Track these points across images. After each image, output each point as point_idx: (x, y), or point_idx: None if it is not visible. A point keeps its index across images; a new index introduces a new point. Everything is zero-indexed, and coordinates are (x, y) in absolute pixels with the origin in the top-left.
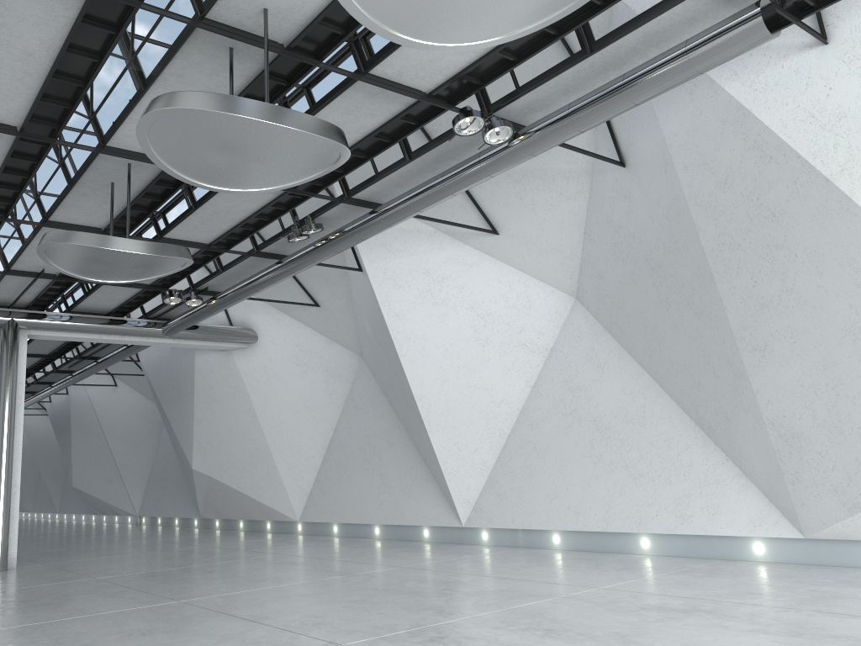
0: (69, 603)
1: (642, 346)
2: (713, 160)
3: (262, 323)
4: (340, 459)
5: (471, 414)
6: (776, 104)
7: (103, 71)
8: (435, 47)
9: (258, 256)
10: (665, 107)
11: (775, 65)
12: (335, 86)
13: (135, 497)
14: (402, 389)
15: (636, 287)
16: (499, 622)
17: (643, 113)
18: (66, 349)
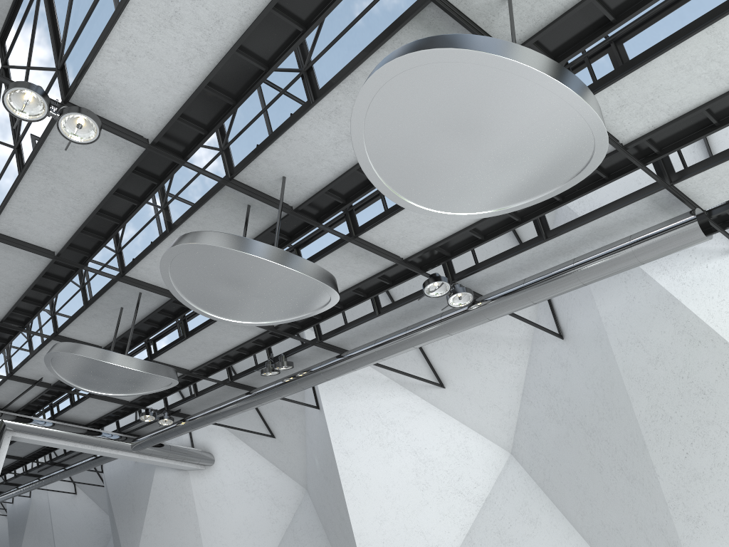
0: None
1: (574, 505)
2: (645, 339)
3: (221, 448)
4: None
5: None
6: (703, 297)
7: (139, 213)
8: (434, 213)
9: (231, 385)
10: (601, 291)
11: (700, 264)
12: (328, 245)
13: None
14: (342, 524)
15: (570, 447)
16: None
17: (581, 295)
18: (40, 454)
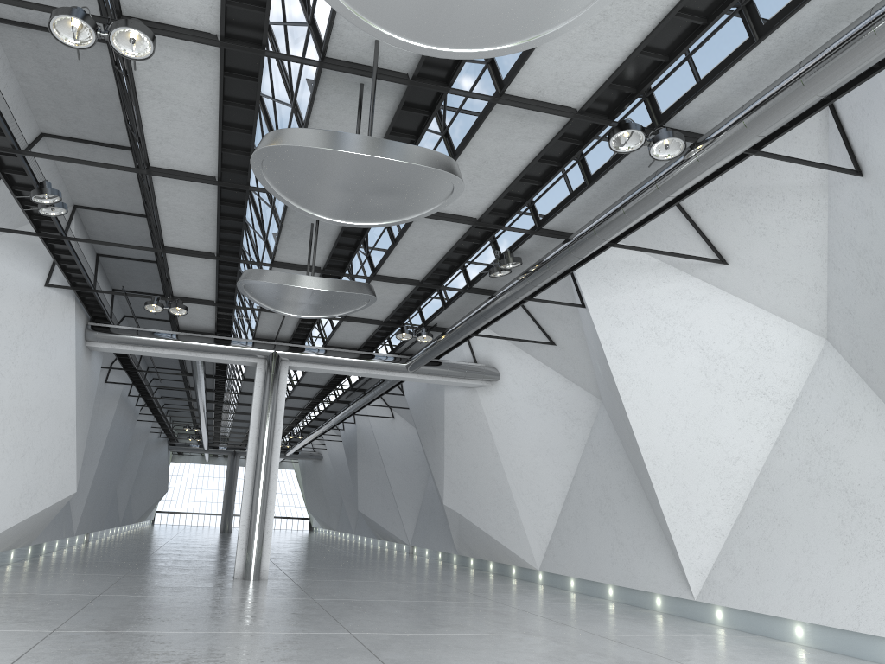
0: (264, 618)
1: None
2: None
3: (504, 361)
4: (578, 509)
5: (702, 470)
6: None
7: (261, 118)
8: (471, 54)
9: (471, 292)
10: None
11: None
12: (481, 111)
13: (408, 527)
14: (630, 437)
15: None
16: None
17: (876, 108)
18: (337, 381)
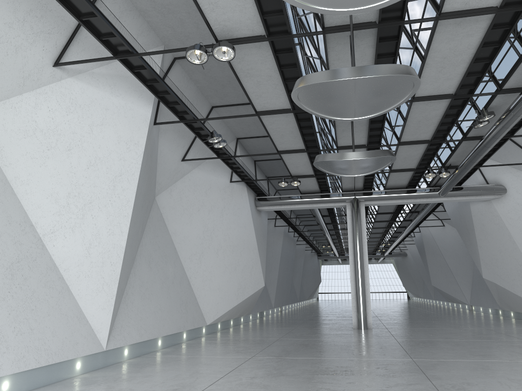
0: (362, 351)
1: None
2: None
3: (507, 180)
4: None
5: None
6: None
7: (302, 71)
8: (383, 4)
9: (466, 140)
10: None
11: None
12: (431, 28)
13: (466, 293)
14: None
15: None
16: None
17: None
18: (400, 208)
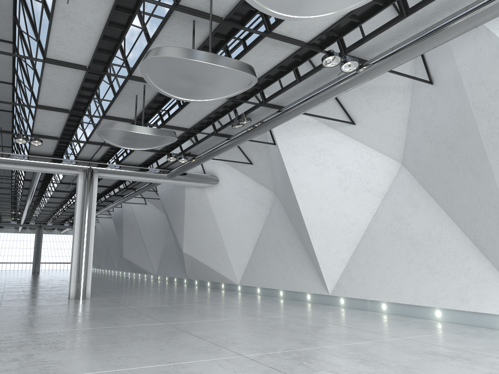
0: (110, 319)
1: (441, 194)
2: (488, 80)
3: (221, 172)
4: (262, 251)
5: (336, 230)
6: None
7: (127, 35)
8: (298, 18)
9: (216, 135)
10: (458, 47)
11: None
12: (254, 40)
13: (155, 265)
14: (297, 213)
15: (438, 158)
16: (335, 352)
17: (444, 51)
18: (119, 183)
